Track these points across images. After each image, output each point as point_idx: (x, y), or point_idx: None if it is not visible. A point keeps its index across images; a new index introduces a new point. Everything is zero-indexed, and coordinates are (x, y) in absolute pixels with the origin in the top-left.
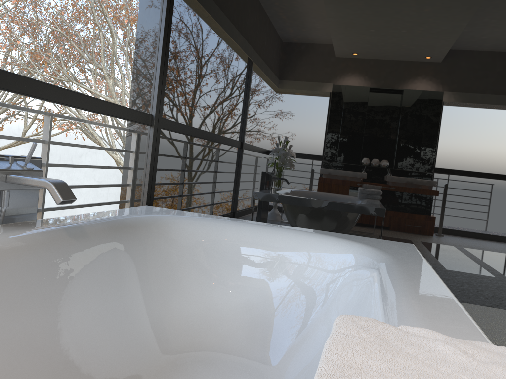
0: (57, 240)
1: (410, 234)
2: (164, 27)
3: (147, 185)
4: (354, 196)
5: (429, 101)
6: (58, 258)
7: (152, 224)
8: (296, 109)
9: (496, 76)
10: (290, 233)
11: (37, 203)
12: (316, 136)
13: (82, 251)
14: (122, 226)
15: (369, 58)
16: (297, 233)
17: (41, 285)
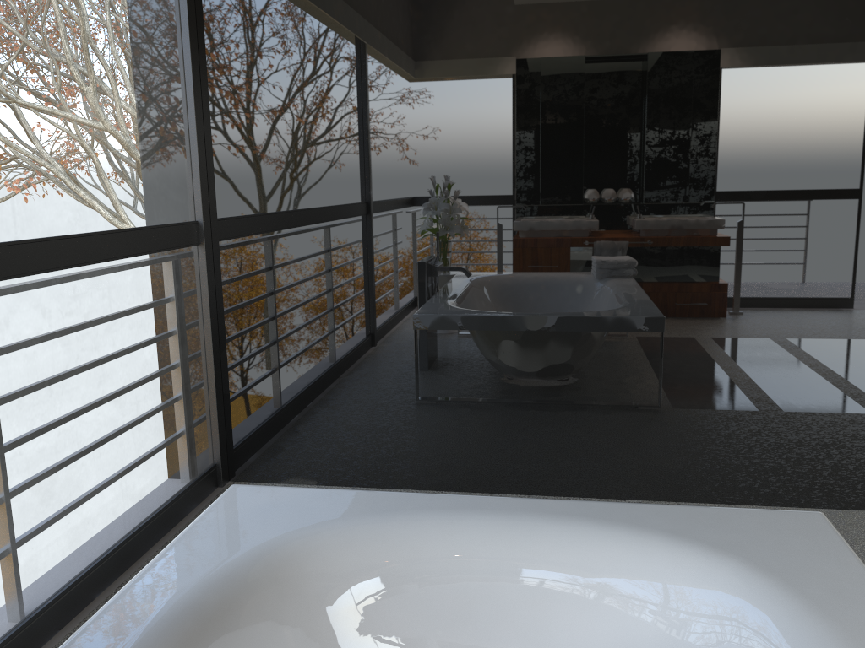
0: None
1: (744, 396)
2: (189, 32)
3: (212, 364)
4: (628, 337)
5: (761, 134)
6: None
7: (264, 579)
8: (493, 177)
9: None
10: (565, 532)
11: None
12: (541, 228)
13: None
14: (202, 626)
15: (631, 56)
16: (580, 532)
17: None
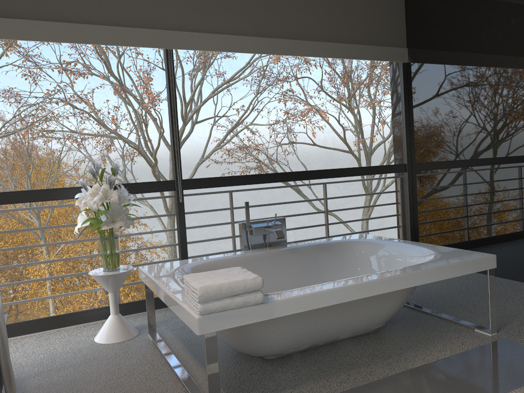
0: (281, 253)
1: None
2: (403, 101)
3: (409, 214)
4: None
5: None
6: (281, 260)
7: (343, 245)
8: (502, 143)
9: None
10: (415, 248)
11: (285, 237)
12: (521, 163)
13: (295, 258)
14: (323, 246)
15: None
16: (418, 248)
17: (272, 270)
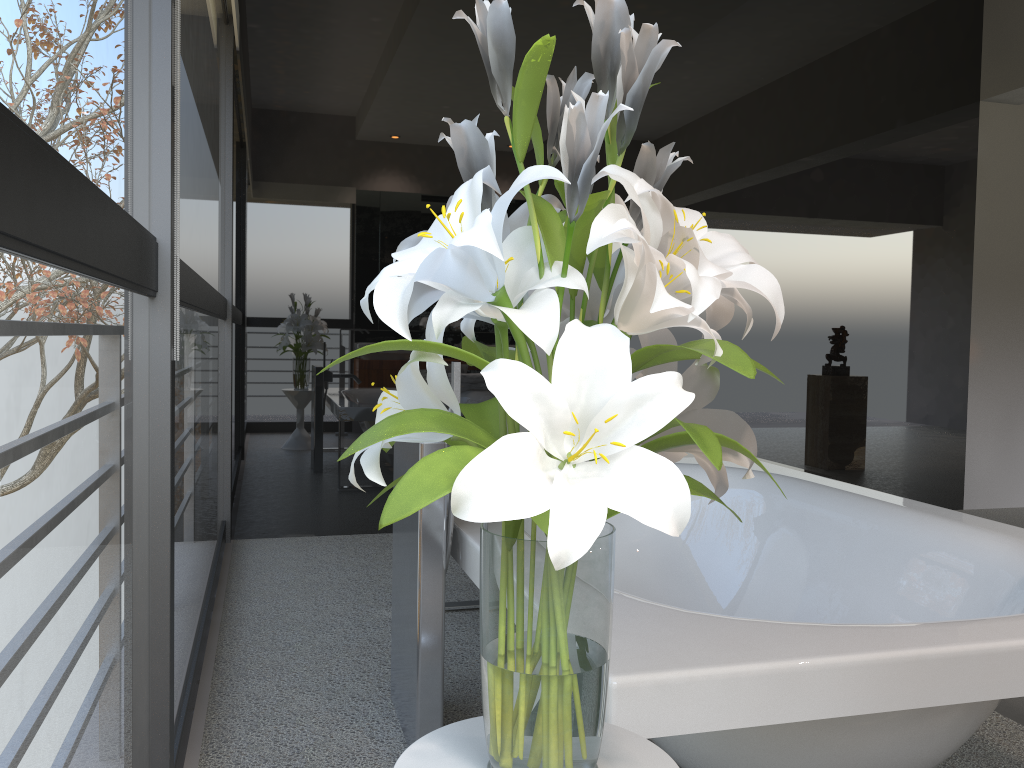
0: None
1: None
2: (232, 141)
3: (230, 426)
4: None
5: None
6: None
7: None
8: None
9: (722, 222)
10: None
11: None
12: None
13: None
14: None
15: None
16: None
17: None
